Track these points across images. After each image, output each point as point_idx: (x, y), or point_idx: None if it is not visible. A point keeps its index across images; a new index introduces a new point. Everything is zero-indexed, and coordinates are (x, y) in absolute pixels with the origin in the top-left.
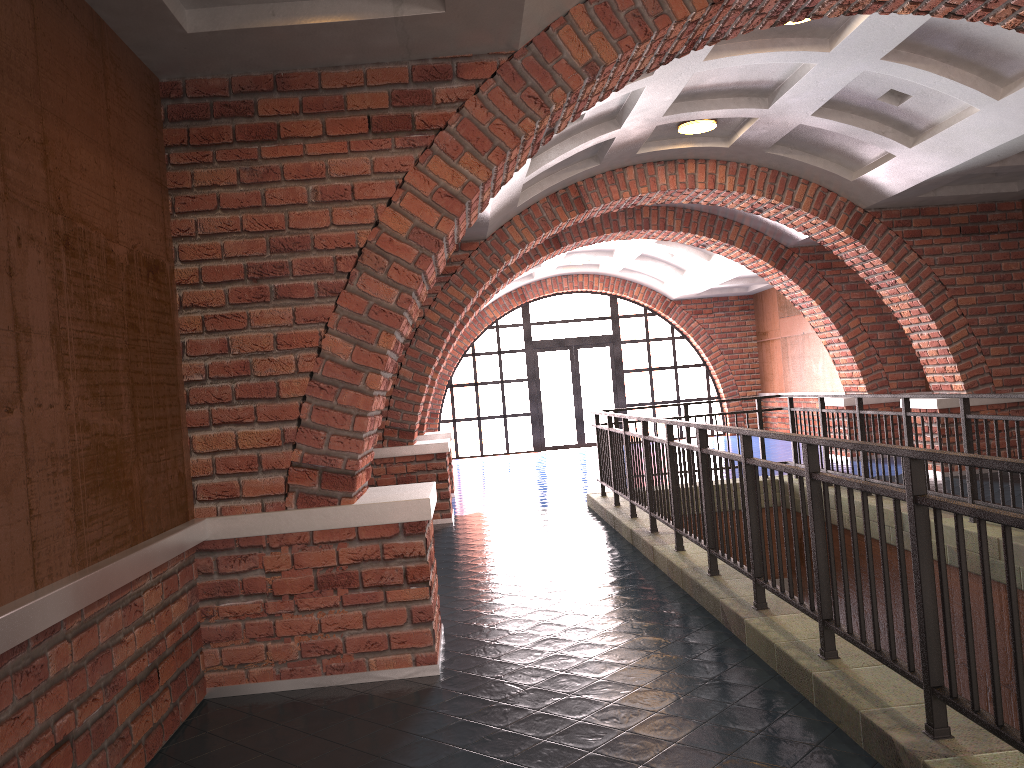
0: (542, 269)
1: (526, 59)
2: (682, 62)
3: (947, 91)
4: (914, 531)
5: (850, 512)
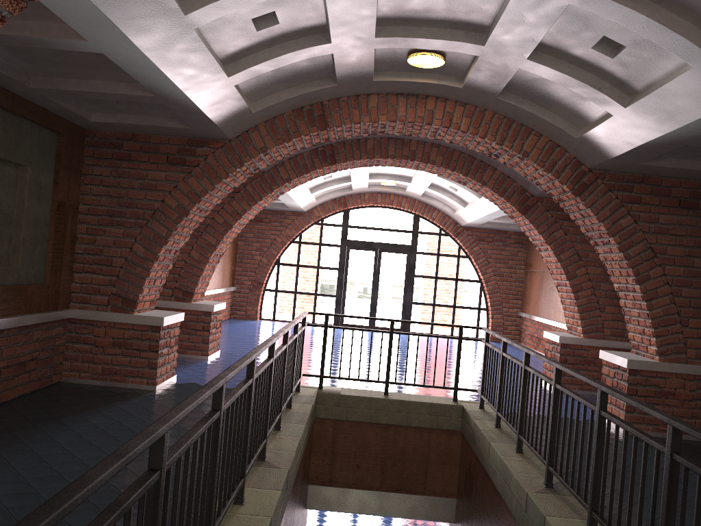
0: (355, 184)
1: None
2: None
3: (657, 40)
4: None
5: None
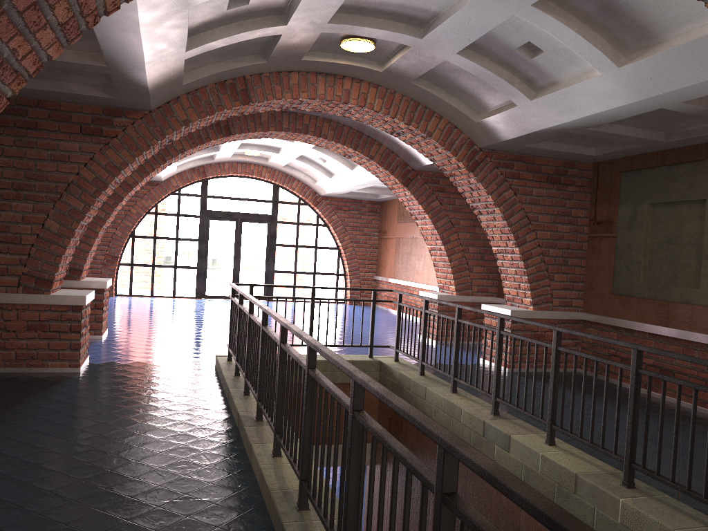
0: (220, 154)
1: None
2: None
3: (578, 51)
4: None
5: None
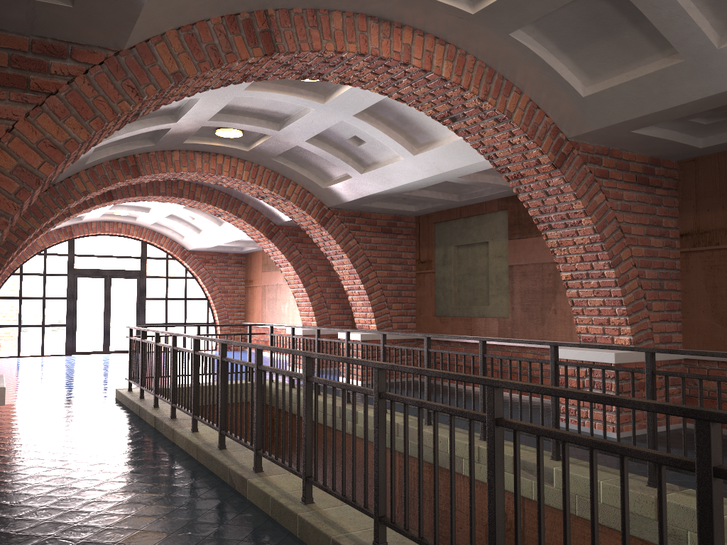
0: (91, 214)
1: (129, 58)
2: (230, 87)
3: (387, 144)
4: (377, 415)
5: (333, 403)
